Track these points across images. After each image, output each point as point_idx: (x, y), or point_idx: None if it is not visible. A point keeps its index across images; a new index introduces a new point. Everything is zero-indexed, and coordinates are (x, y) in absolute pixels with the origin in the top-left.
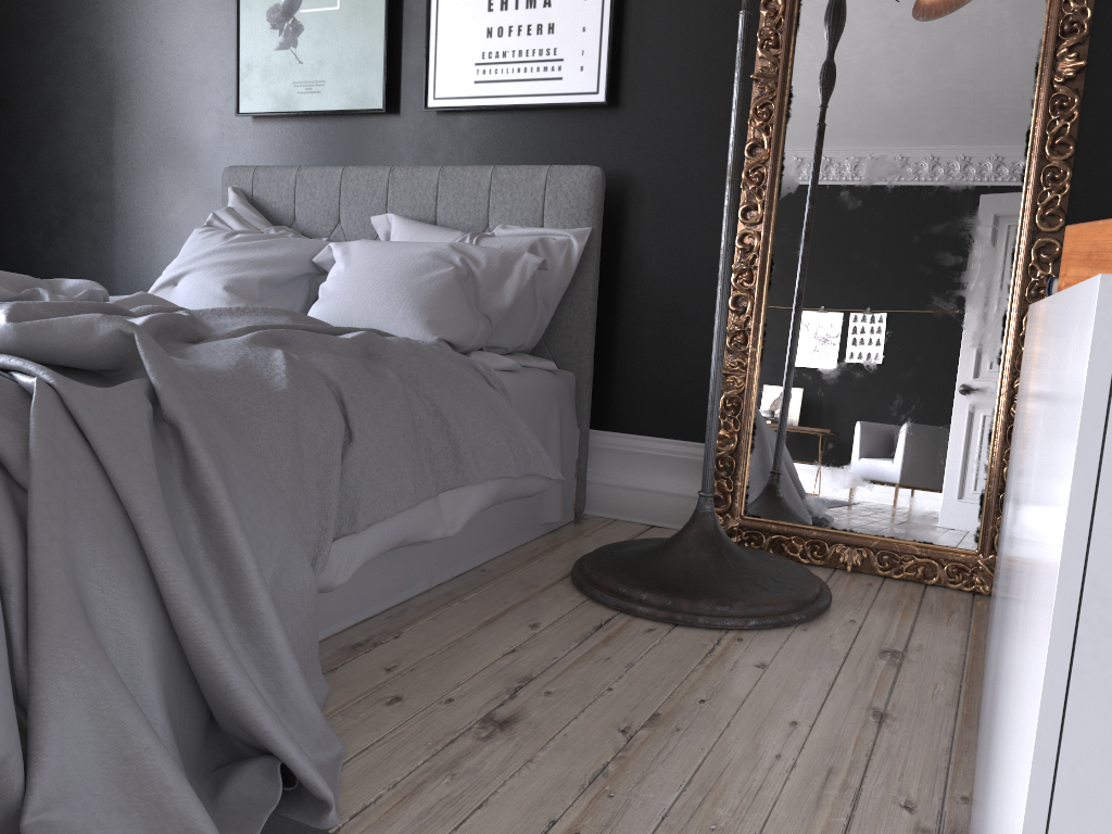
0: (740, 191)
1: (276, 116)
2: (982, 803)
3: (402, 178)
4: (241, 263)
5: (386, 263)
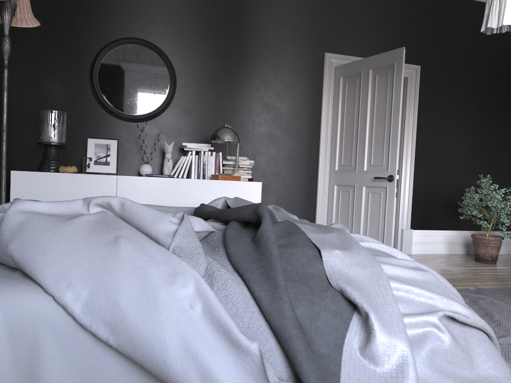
0: None
1: None
2: None
3: None
4: None
5: None
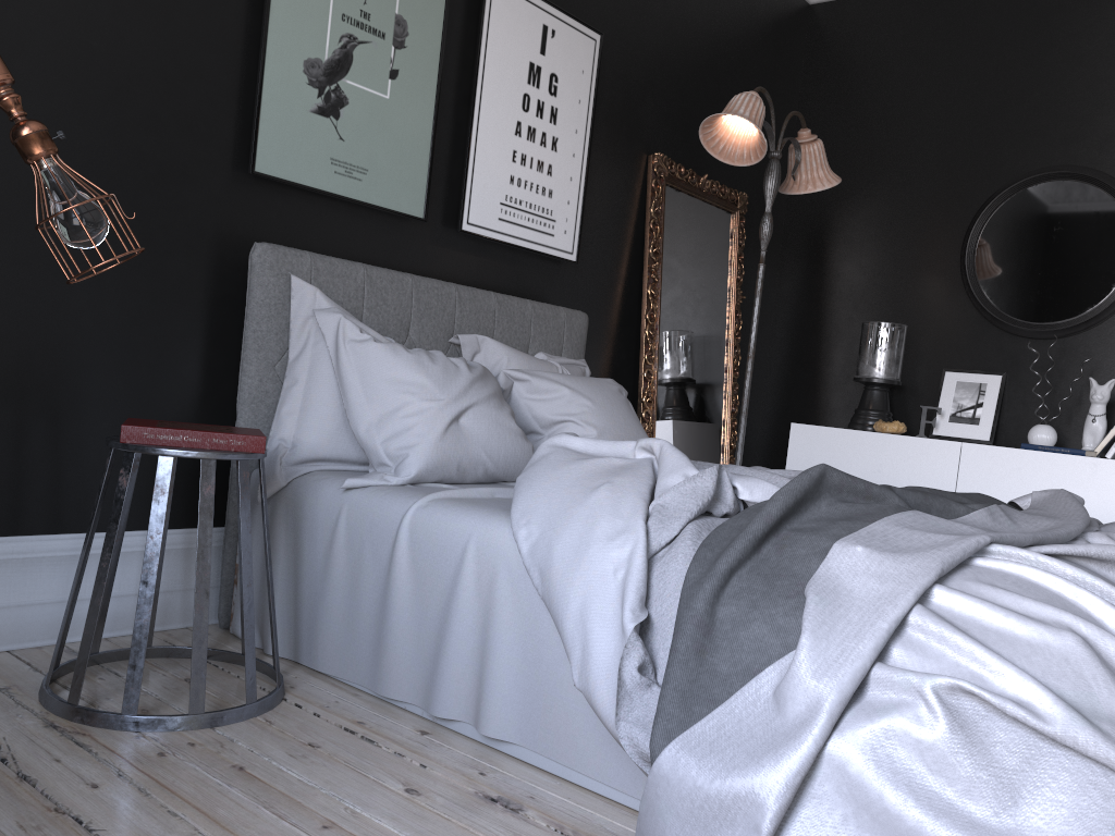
0: (622, 338)
1: (287, 186)
2: None
3: (467, 298)
4: (497, 394)
5: (613, 399)
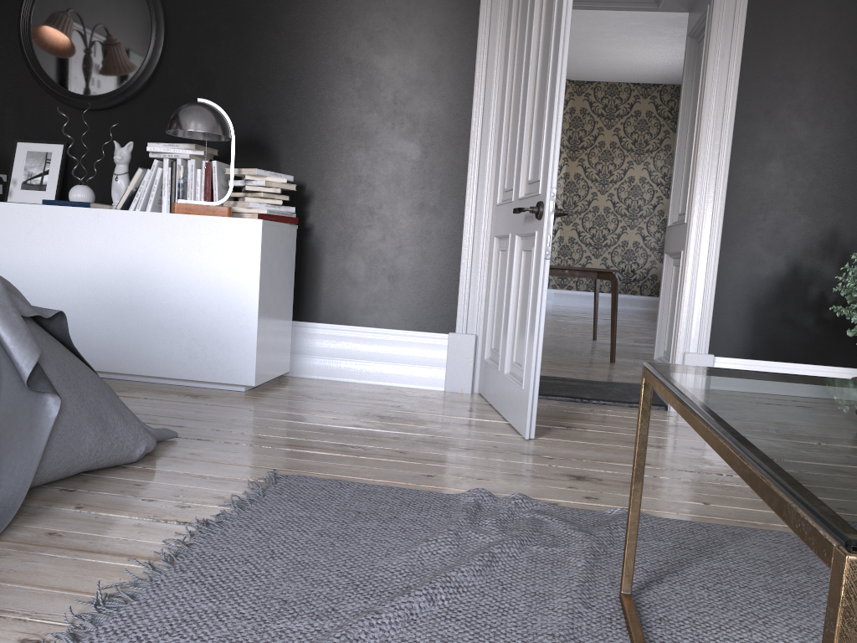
0: None
1: None
2: (135, 320)
3: None
4: None
5: None
